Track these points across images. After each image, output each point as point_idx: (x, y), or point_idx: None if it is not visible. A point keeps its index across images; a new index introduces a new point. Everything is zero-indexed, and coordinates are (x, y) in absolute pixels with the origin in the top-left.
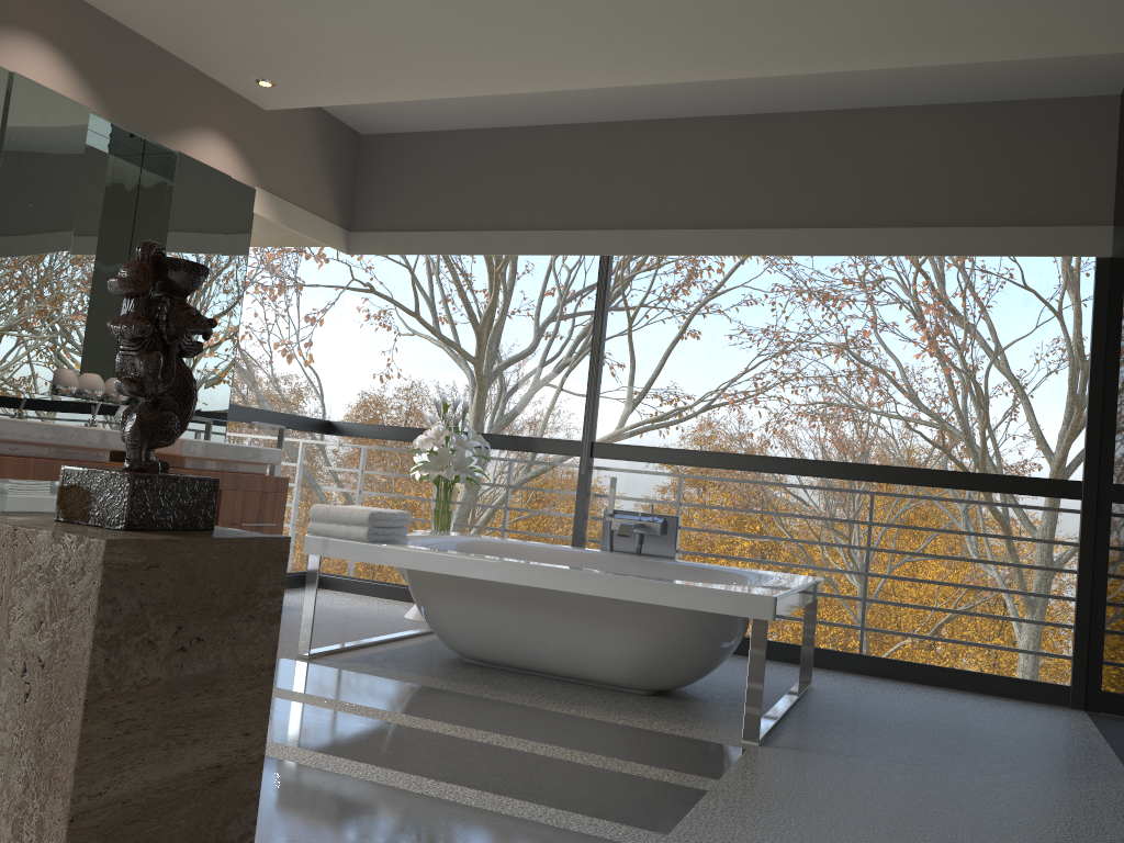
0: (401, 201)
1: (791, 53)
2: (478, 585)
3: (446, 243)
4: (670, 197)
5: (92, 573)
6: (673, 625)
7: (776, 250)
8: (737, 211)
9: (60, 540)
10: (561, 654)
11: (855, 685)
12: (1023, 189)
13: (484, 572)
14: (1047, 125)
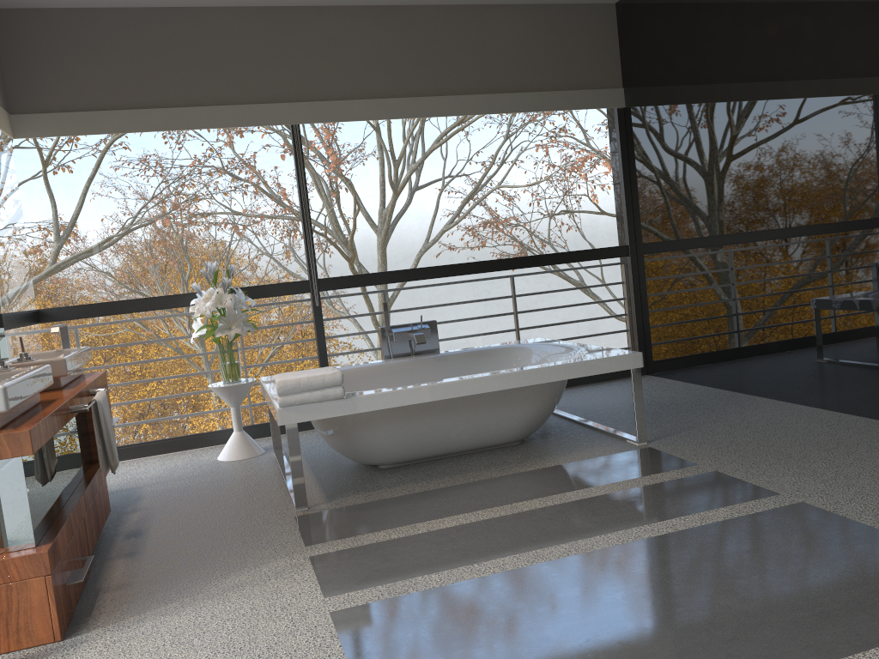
0: (66, 80)
1: None
2: (415, 406)
3: (133, 121)
4: (341, 73)
5: None
6: (553, 390)
7: (432, 113)
8: (396, 83)
9: None
10: (474, 435)
11: None
12: (574, 65)
13: (449, 393)
14: (581, 22)
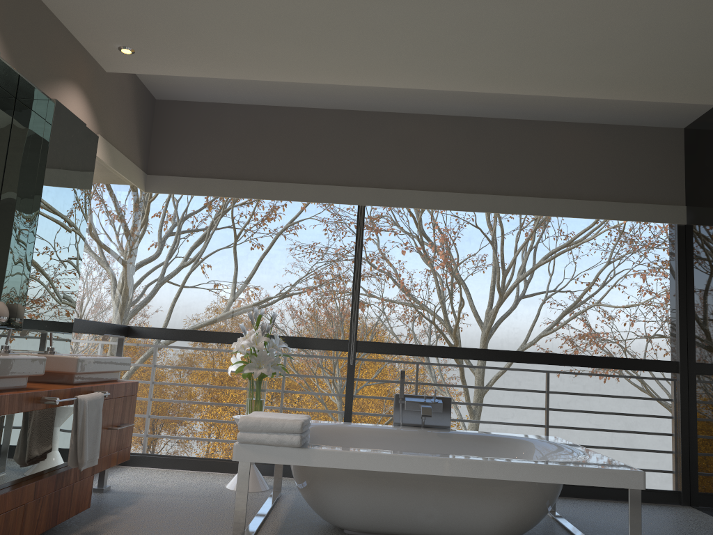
0: (192, 153)
1: (555, 81)
2: (381, 474)
3: (233, 188)
4: (409, 167)
5: None
6: (539, 492)
7: (485, 209)
8: (456, 180)
9: None
10: (444, 522)
11: (570, 507)
12: (634, 180)
13: (409, 467)
14: (645, 142)
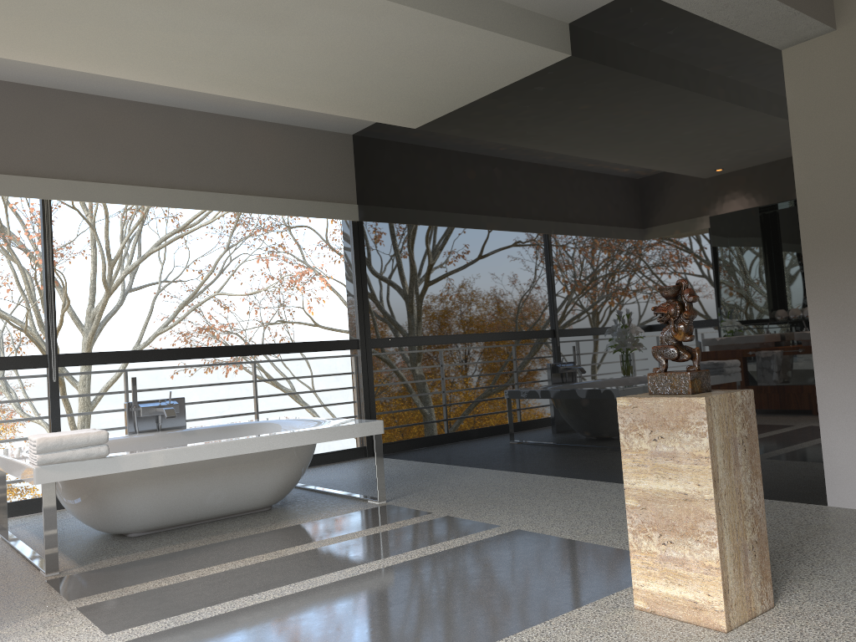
0: None
1: (273, 92)
2: (175, 469)
3: None
4: (100, 157)
5: (752, 401)
6: (304, 456)
7: (187, 205)
8: (154, 174)
9: (742, 393)
10: (229, 500)
11: None
12: (317, 180)
13: (212, 453)
14: (324, 145)
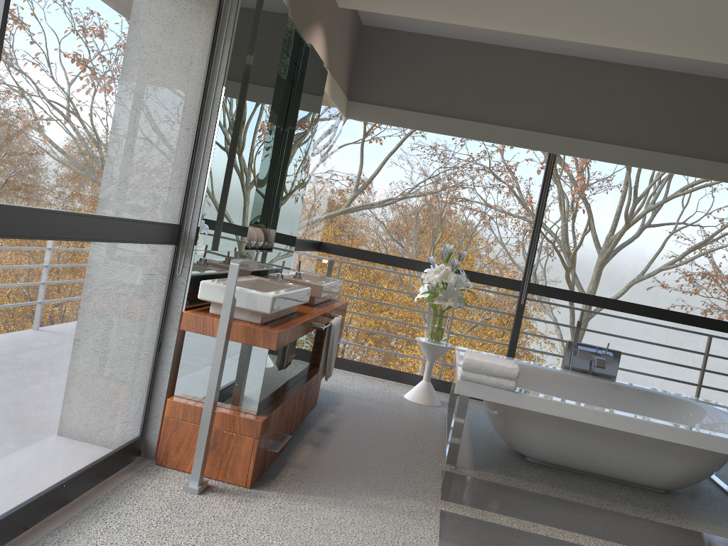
0: (393, 84)
1: None
2: (574, 421)
3: (429, 123)
4: (606, 119)
5: None
6: (714, 458)
7: (679, 171)
8: (654, 138)
9: None
10: (621, 468)
11: None
12: None
13: (608, 422)
14: None
